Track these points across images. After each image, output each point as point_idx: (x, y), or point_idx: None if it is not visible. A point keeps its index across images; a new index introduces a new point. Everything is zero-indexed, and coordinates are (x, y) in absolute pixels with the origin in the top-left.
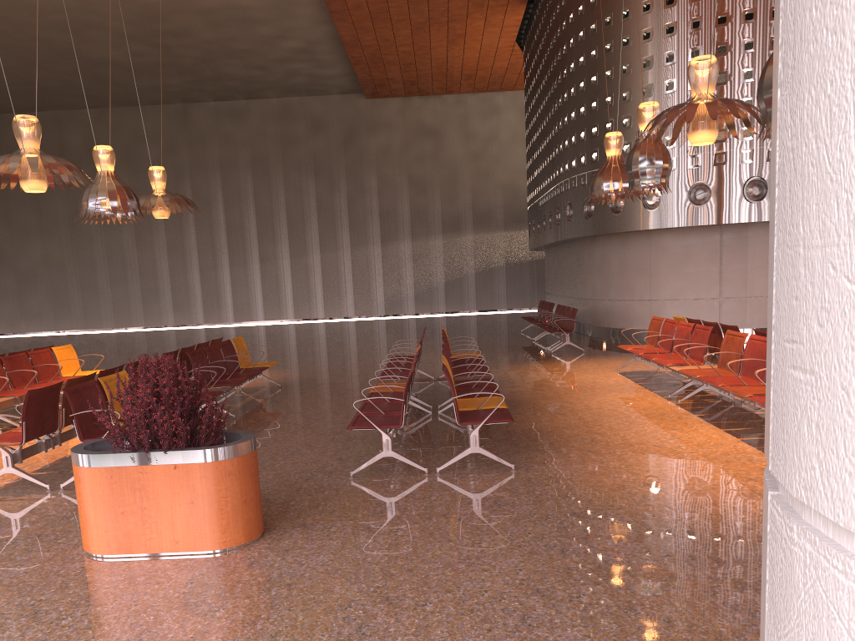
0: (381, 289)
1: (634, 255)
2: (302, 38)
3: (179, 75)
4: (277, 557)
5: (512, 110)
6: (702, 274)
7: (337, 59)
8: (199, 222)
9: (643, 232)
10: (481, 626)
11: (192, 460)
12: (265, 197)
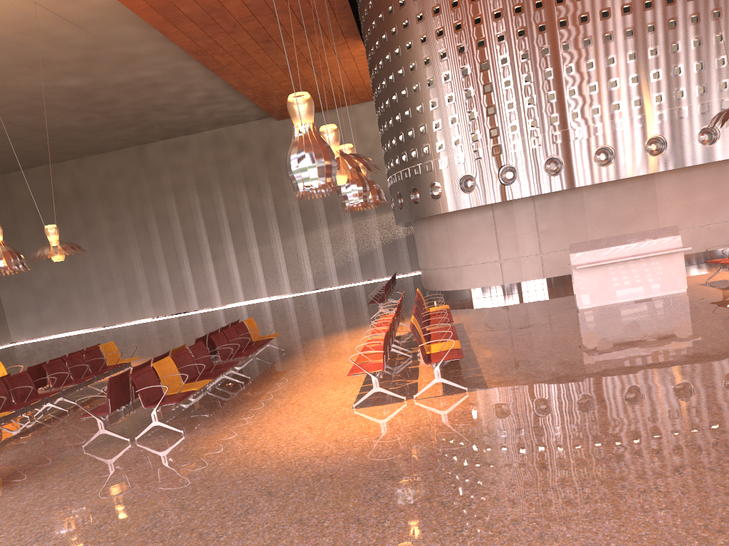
0: (309, 268)
1: (437, 234)
2: (204, 89)
3: (125, 128)
4: None
5: None
6: (484, 243)
7: (240, 98)
8: (163, 235)
9: (440, 215)
10: (13, 543)
11: None
12: (210, 208)
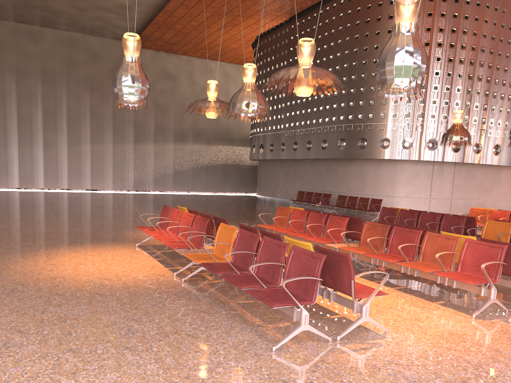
0: (132, 173)
1: (385, 172)
2: None
3: None
4: None
5: (219, 73)
6: (422, 185)
7: (139, 18)
8: None
9: (392, 160)
10: None
11: None
12: (51, 99)
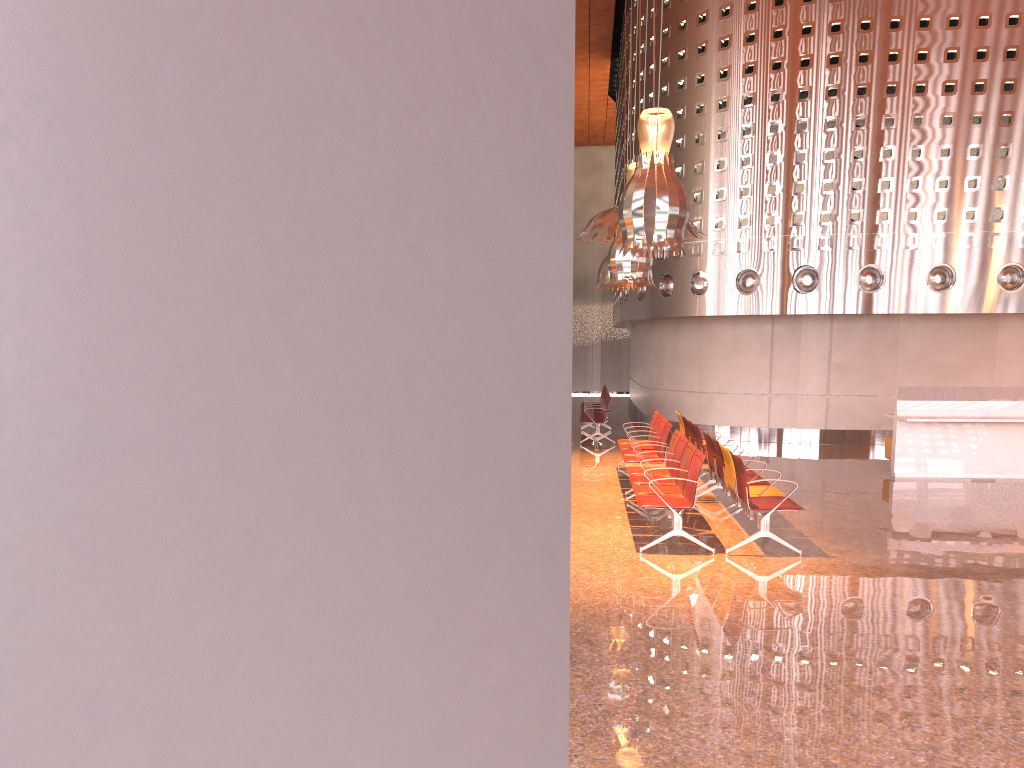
0: None
1: (685, 343)
2: None
3: None
4: None
5: None
6: (752, 367)
7: None
8: None
9: (695, 318)
10: None
11: None
12: None
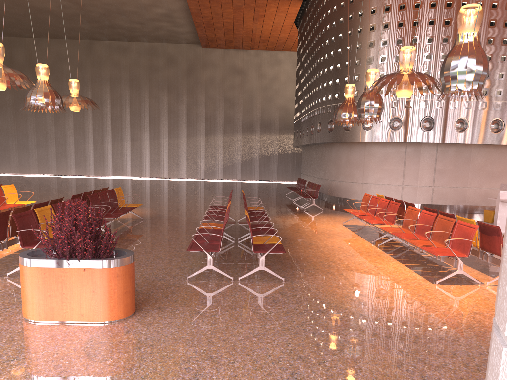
0: (203, 162)
1: (355, 156)
2: (166, 8)
3: (88, 22)
4: (144, 328)
5: (288, 63)
6: (393, 170)
7: (186, 22)
8: (95, 113)
9: (361, 143)
10: (267, 377)
11: (95, 266)
12: (136, 101)
